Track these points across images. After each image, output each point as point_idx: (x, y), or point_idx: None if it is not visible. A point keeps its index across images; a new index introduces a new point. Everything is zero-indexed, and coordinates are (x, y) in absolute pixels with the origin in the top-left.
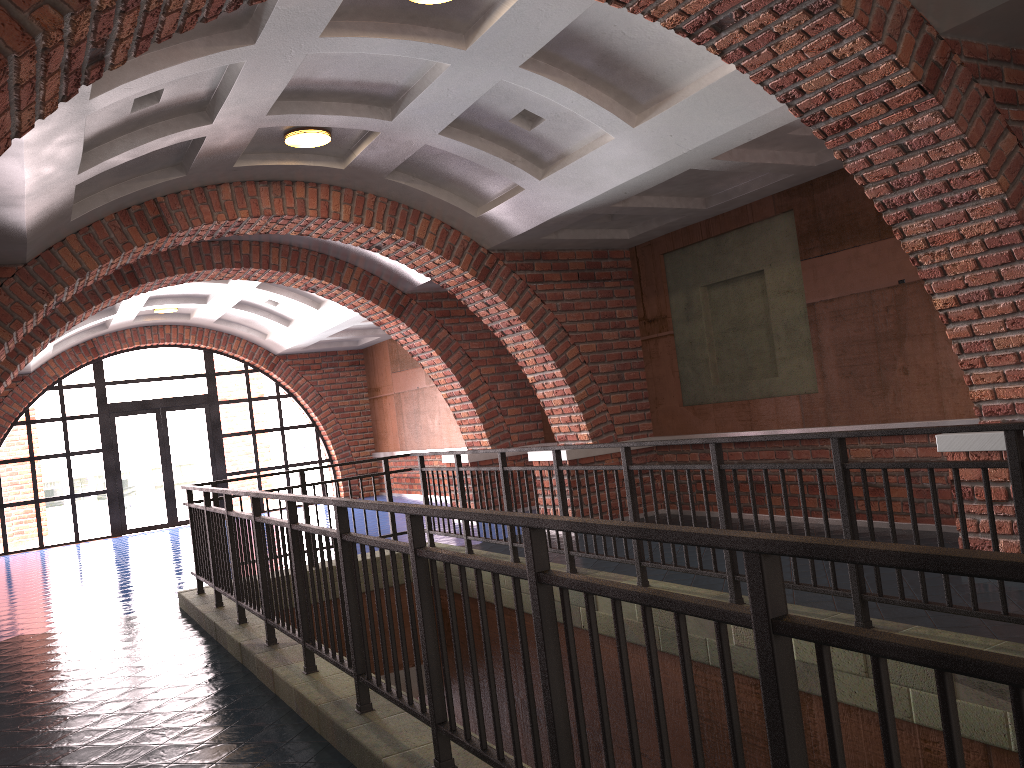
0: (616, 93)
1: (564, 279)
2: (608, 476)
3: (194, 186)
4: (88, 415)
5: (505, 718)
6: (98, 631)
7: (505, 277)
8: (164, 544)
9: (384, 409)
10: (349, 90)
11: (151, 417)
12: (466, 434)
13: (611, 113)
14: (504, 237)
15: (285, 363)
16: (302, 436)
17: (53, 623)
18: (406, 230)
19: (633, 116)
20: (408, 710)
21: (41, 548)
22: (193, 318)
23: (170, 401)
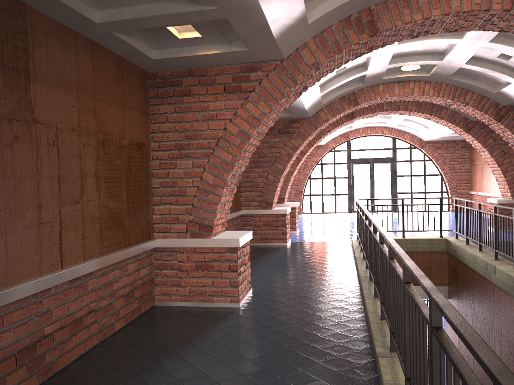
0: None
1: None
2: None
3: (368, 86)
4: (343, 163)
5: (468, 313)
6: (322, 245)
7: (511, 119)
8: None
9: (476, 170)
10: (421, 52)
11: None
12: (501, 189)
13: None
14: (509, 101)
15: (428, 145)
16: None
17: (311, 240)
18: (460, 99)
19: None
20: (372, 279)
21: (322, 213)
22: (387, 124)
23: (375, 159)
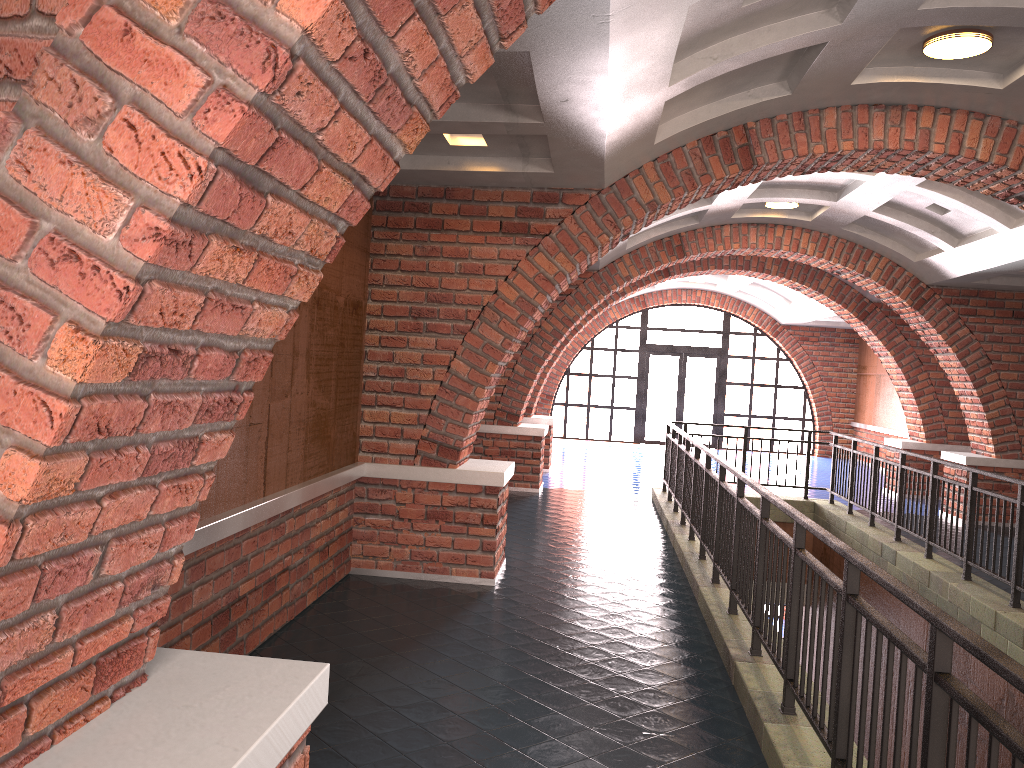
0: (996, 204)
1: (997, 315)
2: (1004, 486)
3: (705, 226)
4: (631, 350)
5: None
6: (601, 497)
7: (938, 308)
8: (663, 457)
9: (866, 386)
10: (804, 184)
11: None
12: (909, 424)
13: (991, 218)
14: (937, 279)
15: (787, 332)
16: None
17: (580, 486)
18: (857, 265)
19: (1012, 220)
20: (709, 556)
21: (586, 439)
22: (718, 288)
23: (691, 349)
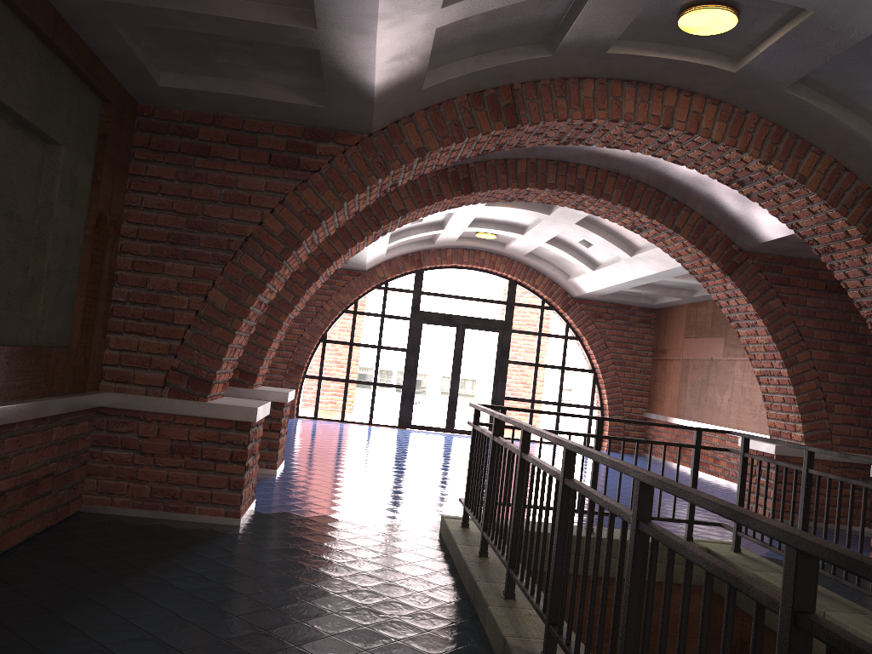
0: None
1: None
2: None
3: (555, 76)
4: (402, 317)
5: None
6: (354, 535)
7: None
8: (438, 448)
9: (666, 372)
10: None
11: (450, 333)
12: (773, 421)
13: None
14: None
15: (579, 307)
16: (571, 379)
17: (319, 508)
18: (787, 163)
19: None
20: None
21: (341, 421)
22: (507, 248)
23: (470, 320)
